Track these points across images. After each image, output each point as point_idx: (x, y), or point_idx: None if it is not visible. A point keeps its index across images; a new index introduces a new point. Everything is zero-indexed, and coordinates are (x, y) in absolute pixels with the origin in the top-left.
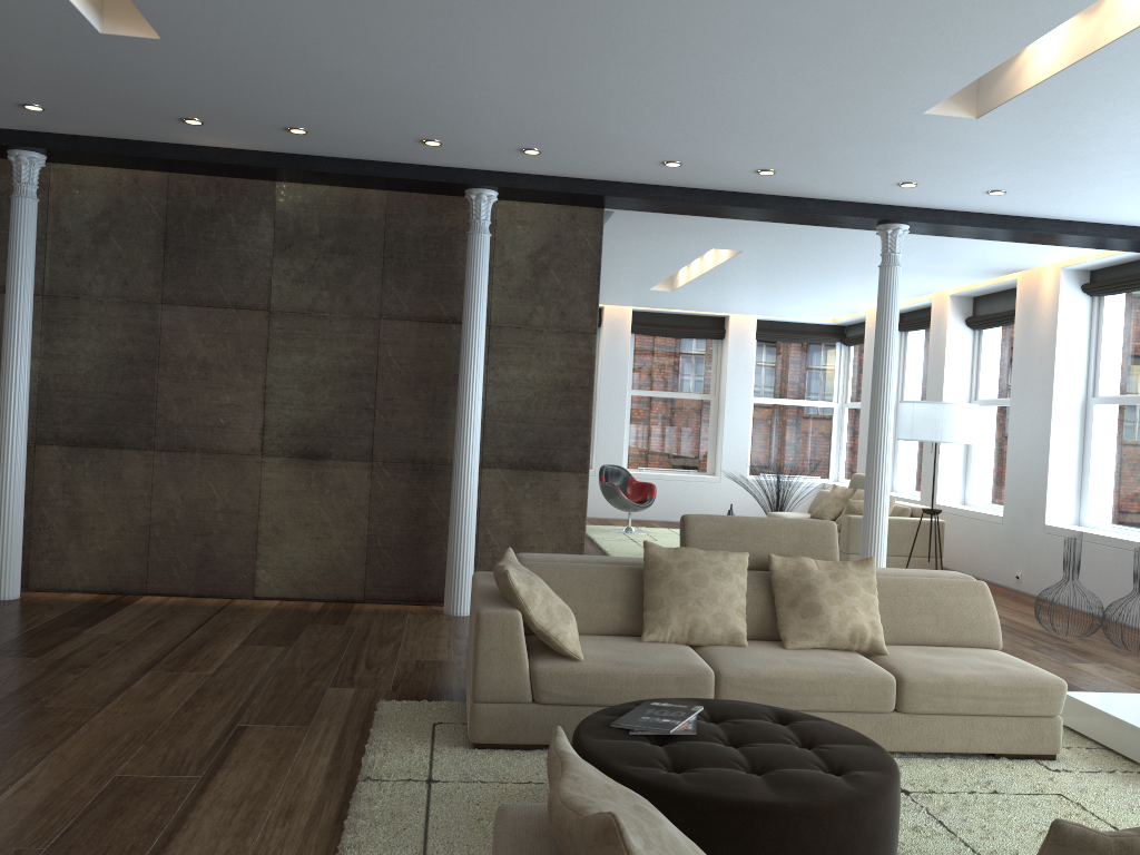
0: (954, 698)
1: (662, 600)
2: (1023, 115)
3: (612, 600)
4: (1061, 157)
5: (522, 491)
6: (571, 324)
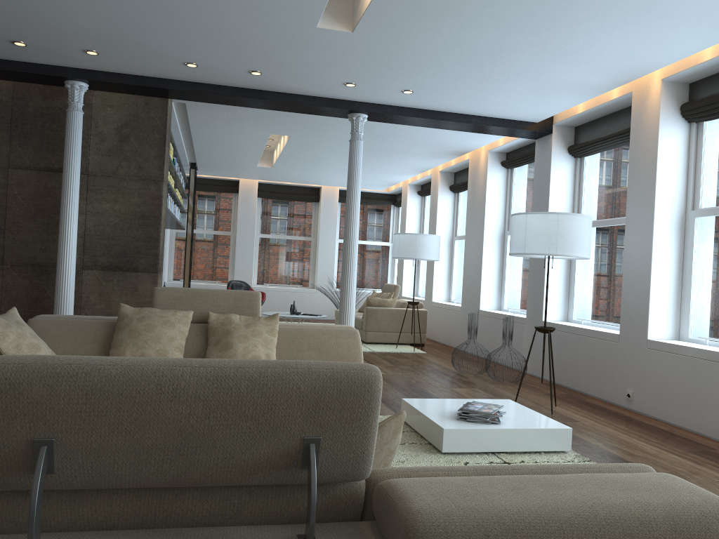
0: None
1: (122, 341)
2: (378, 30)
3: (93, 343)
4: (425, 64)
5: (112, 285)
6: (146, 174)
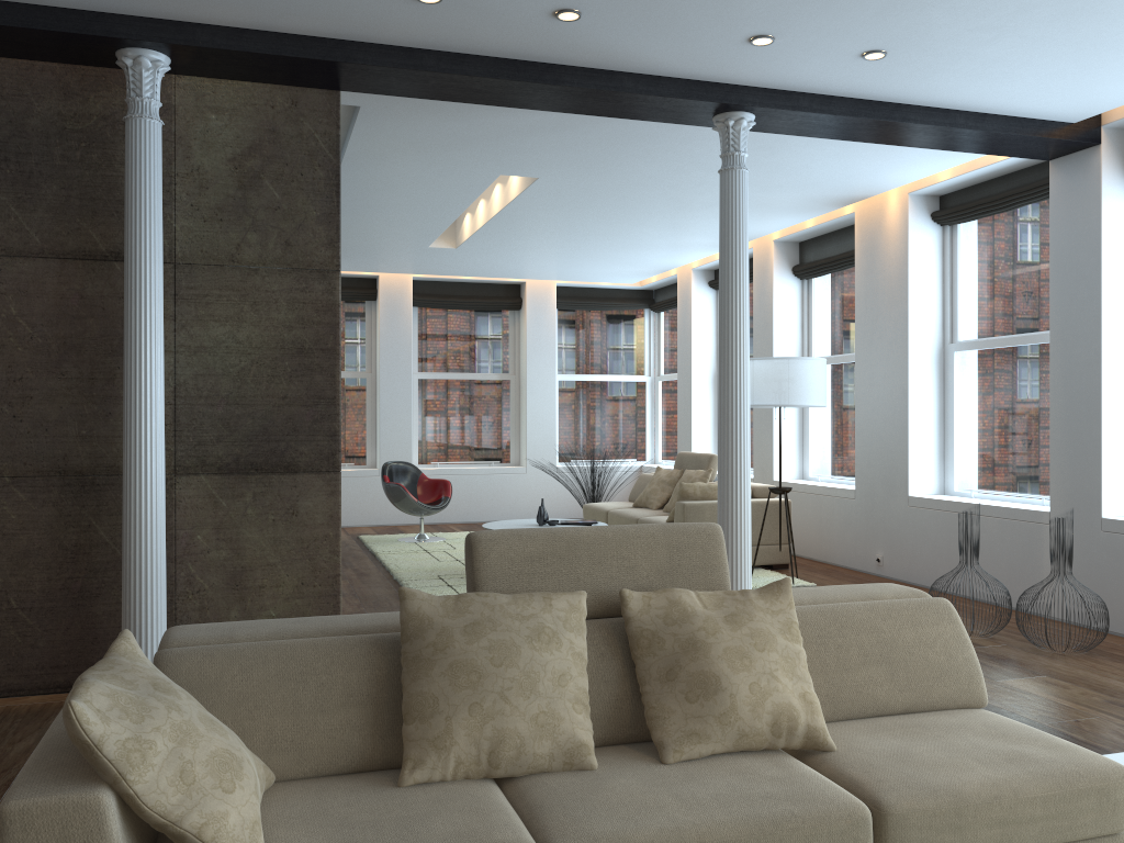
0: (970, 830)
1: (437, 700)
2: None
3: (345, 706)
4: None
5: (242, 506)
6: (301, 259)
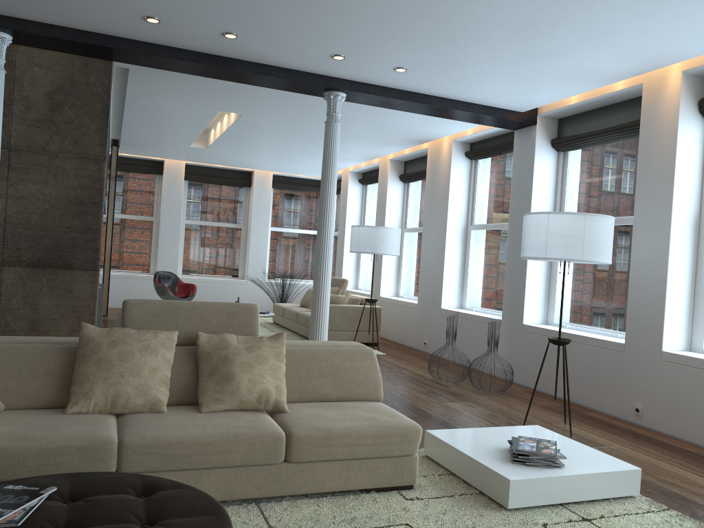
0: (334, 447)
1: (89, 375)
2: None
3: (45, 377)
4: (438, 38)
5: (40, 285)
6: (84, 152)
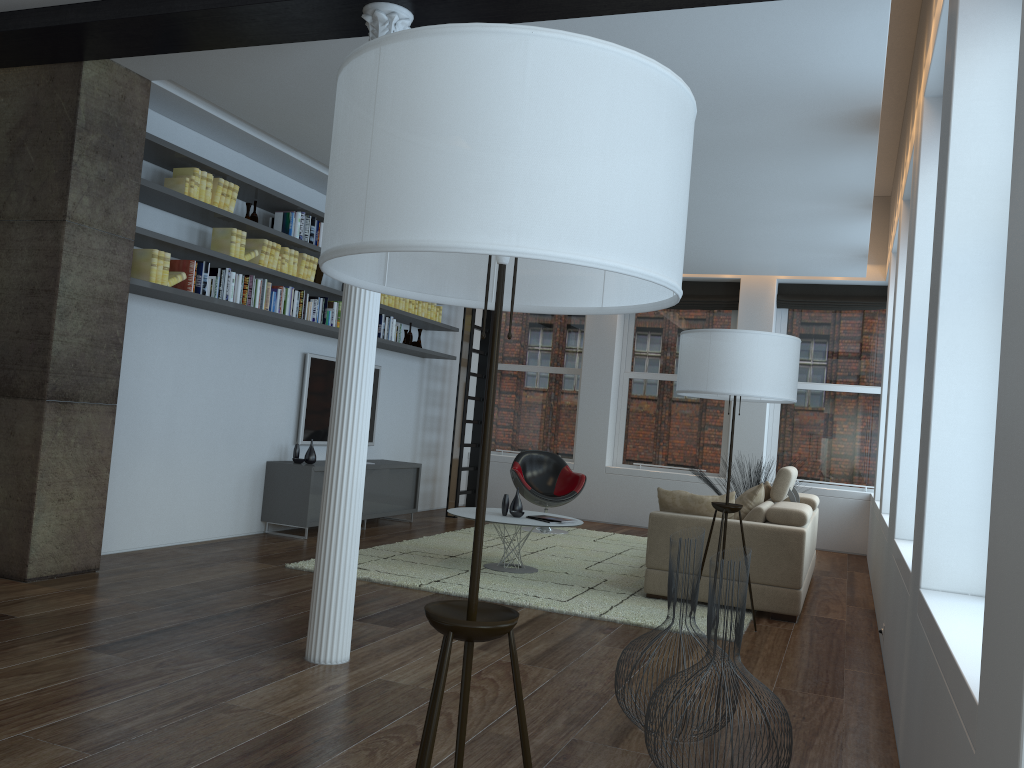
0: None
1: None
2: None
3: None
4: None
5: None
6: (41, 211)
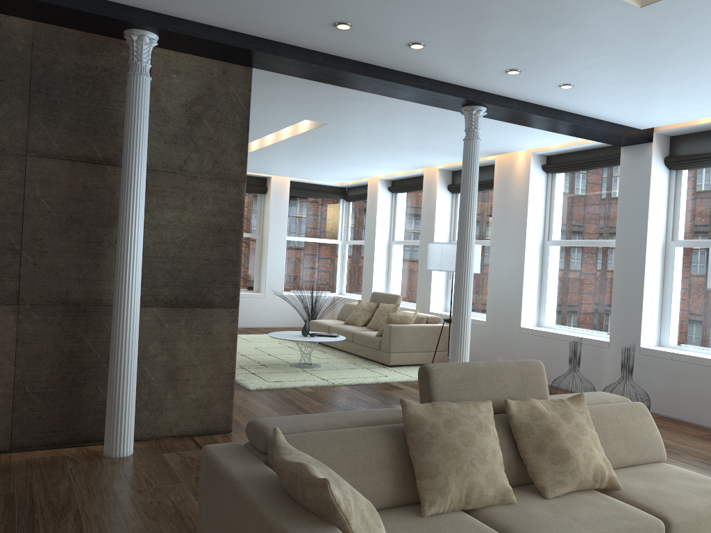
0: (702, 531)
1: (438, 466)
2: (678, 8)
3: (379, 469)
4: (649, 57)
5: (178, 327)
6: (223, 172)
